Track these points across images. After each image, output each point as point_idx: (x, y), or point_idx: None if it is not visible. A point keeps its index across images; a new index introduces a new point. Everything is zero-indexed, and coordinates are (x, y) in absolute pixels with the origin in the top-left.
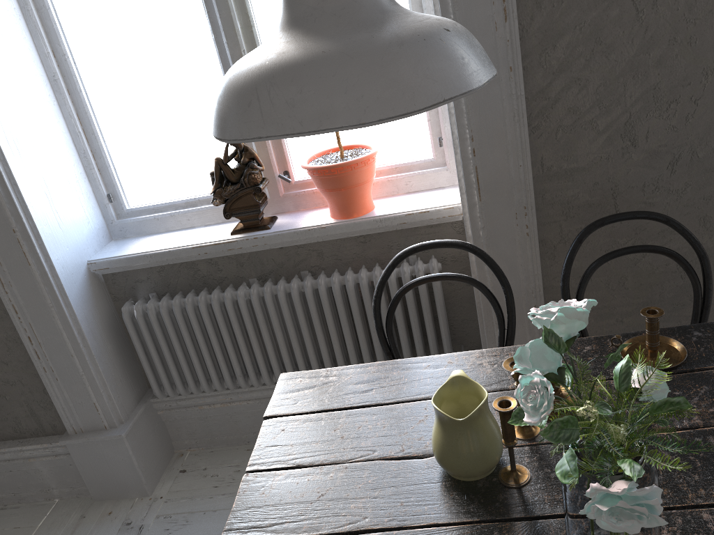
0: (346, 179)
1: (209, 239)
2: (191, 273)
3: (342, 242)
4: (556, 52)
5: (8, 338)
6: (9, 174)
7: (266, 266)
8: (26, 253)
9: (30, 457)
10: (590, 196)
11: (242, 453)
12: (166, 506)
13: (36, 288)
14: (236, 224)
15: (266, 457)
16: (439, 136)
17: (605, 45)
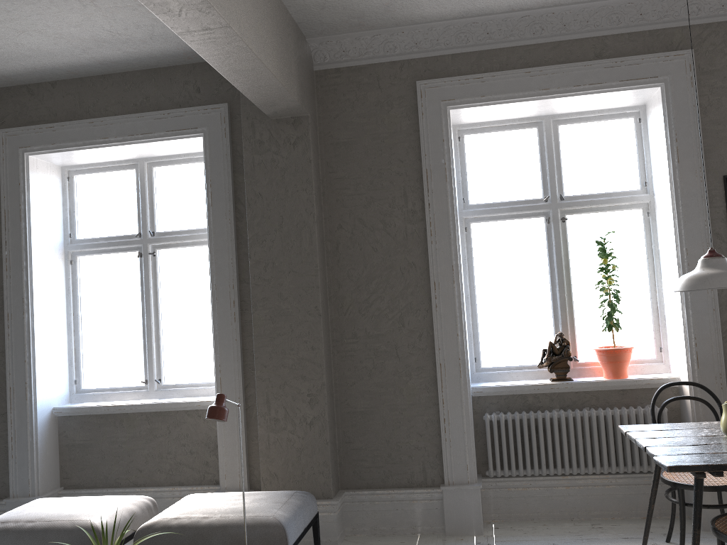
0: (621, 356)
1: (539, 382)
2: (522, 401)
3: (610, 393)
4: None
5: (428, 419)
6: (464, 331)
7: (566, 402)
8: (461, 371)
9: (413, 499)
10: None
11: (531, 523)
12: (497, 538)
13: (458, 391)
14: (547, 379)
15: (640, 436)
16: (659, 347)
17: None
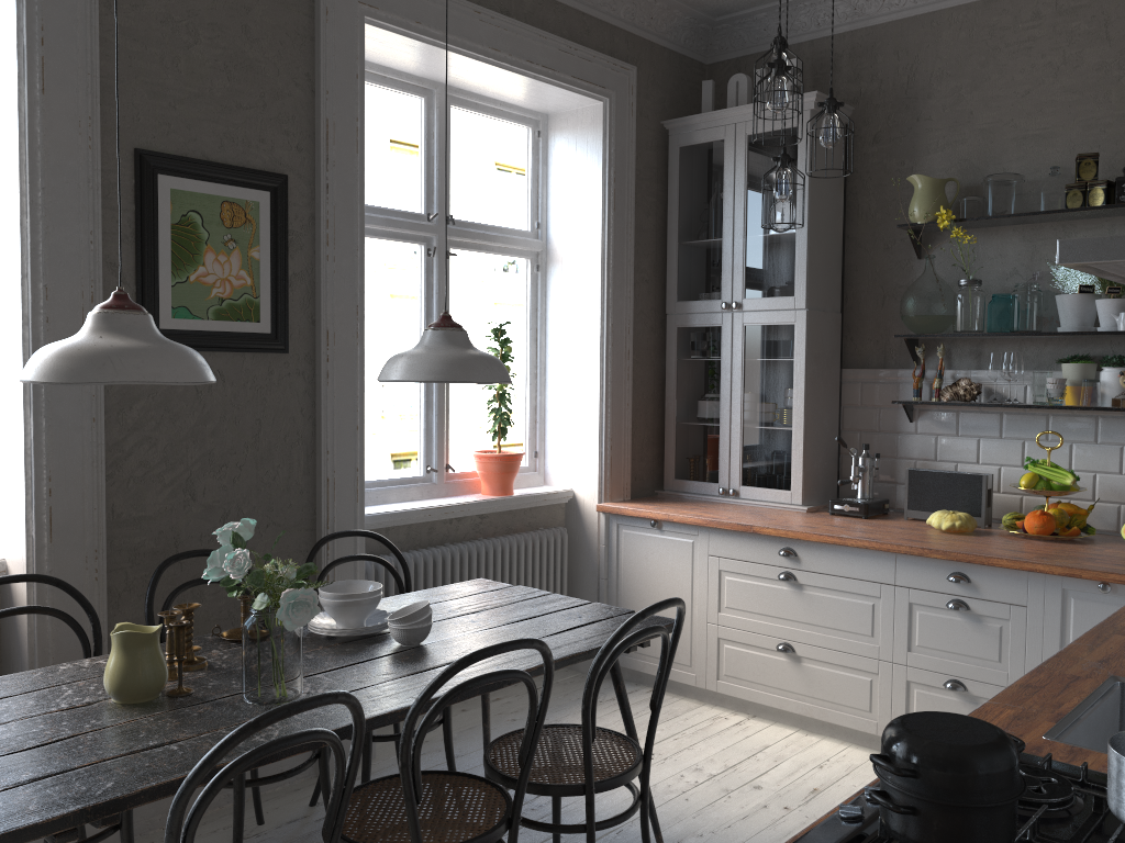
0: None
1: None
2: None
3: None
4: (132, 412)
5: None
6: None
7: None
8: None
9: None
10: (155, 543)
11: None
12: None
13: None
14: None
15: None
16: None
17: (173, 413)
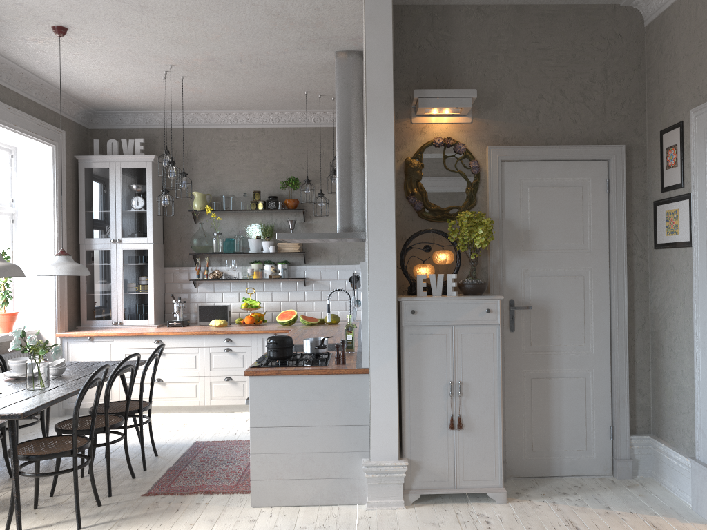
0: None
1: None
2: None
3: None
4: None
5: None
6: None
7: None
8: None
9: None
10: None
11: None
12: None
13: None
14: None
15: None
16: None
17: None
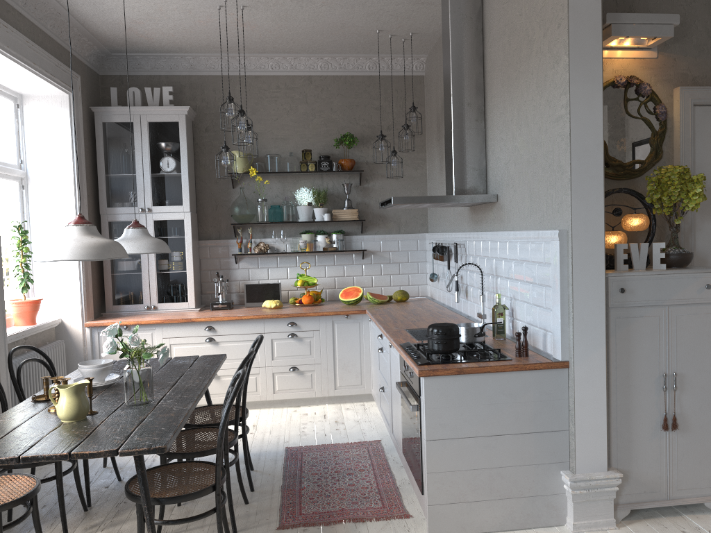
0: None
1: None
2: None
3: None
4: None
5: None
6: None
7: None
8: None
9: None
10: None
11: None
12: None
13: None
14: None
15: (12, 453)
16: None
17: None
